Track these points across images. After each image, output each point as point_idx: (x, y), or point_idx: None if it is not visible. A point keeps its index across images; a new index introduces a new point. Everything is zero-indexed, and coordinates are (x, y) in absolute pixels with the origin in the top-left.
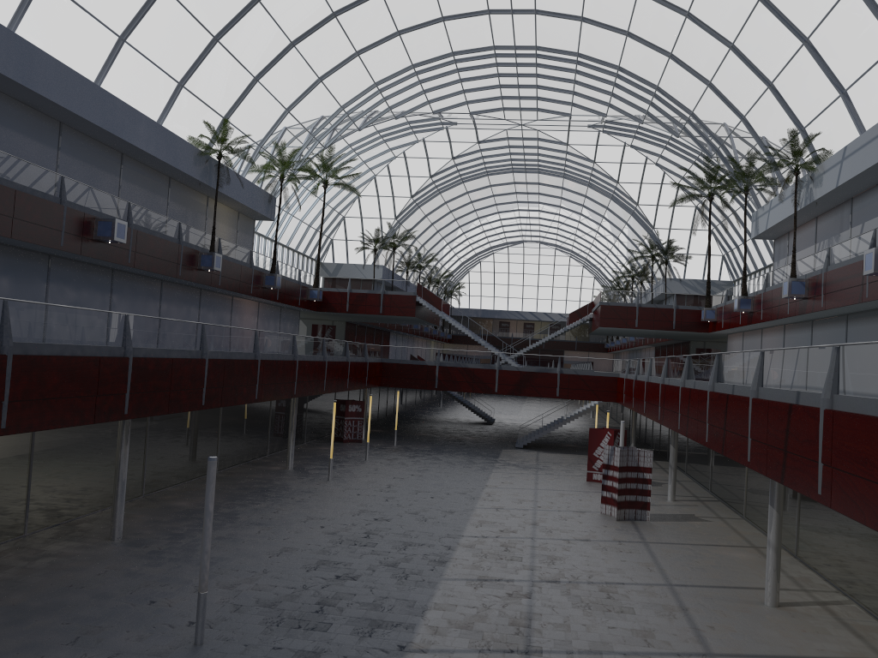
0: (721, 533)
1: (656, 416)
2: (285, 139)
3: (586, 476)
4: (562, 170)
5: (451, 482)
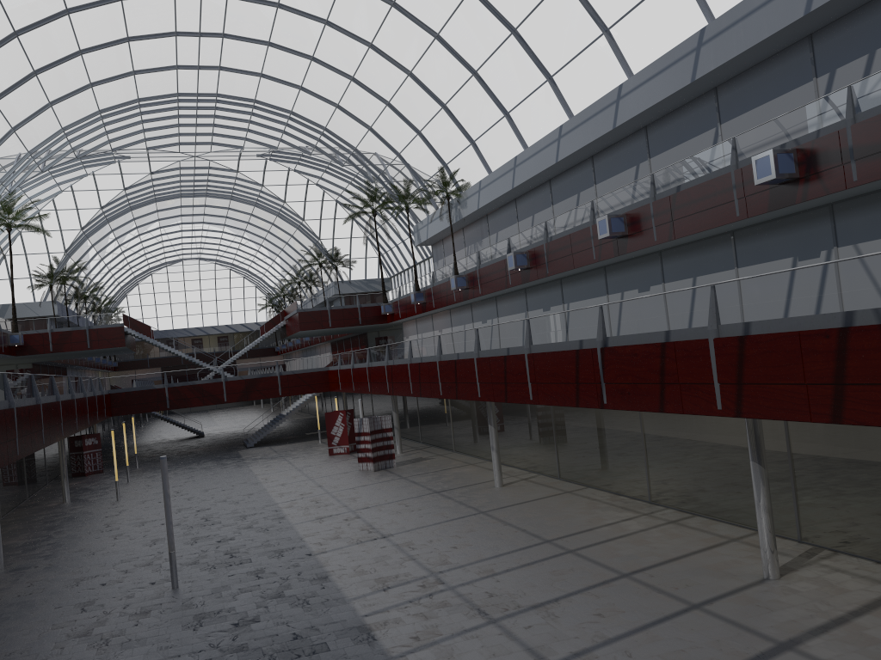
0: (446, 462)
1: (385, 391)
2: None
3: (325, 453)
4: (231, 193)
5: (225, 479)
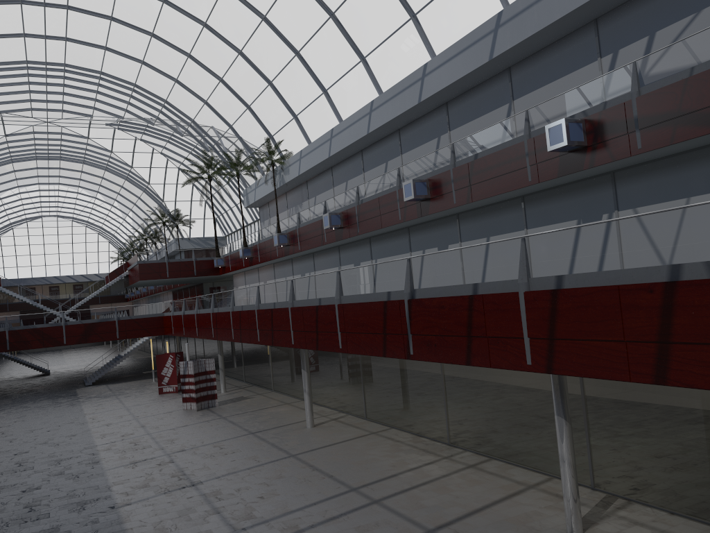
0: (265, 401)
1: (210, 335)
2: None
3: (156, 392)
4: (83, 158)
5: (54, 418)
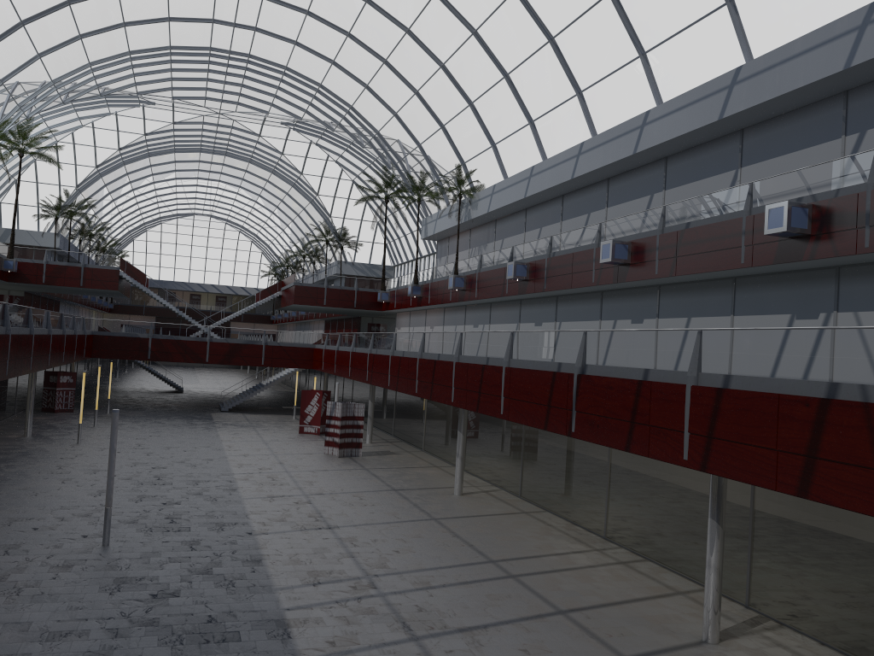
0: (412, 460)
1: (363, 378)
2: None
3: (296, 430)
4: (250, 156)
5: (190, 439)
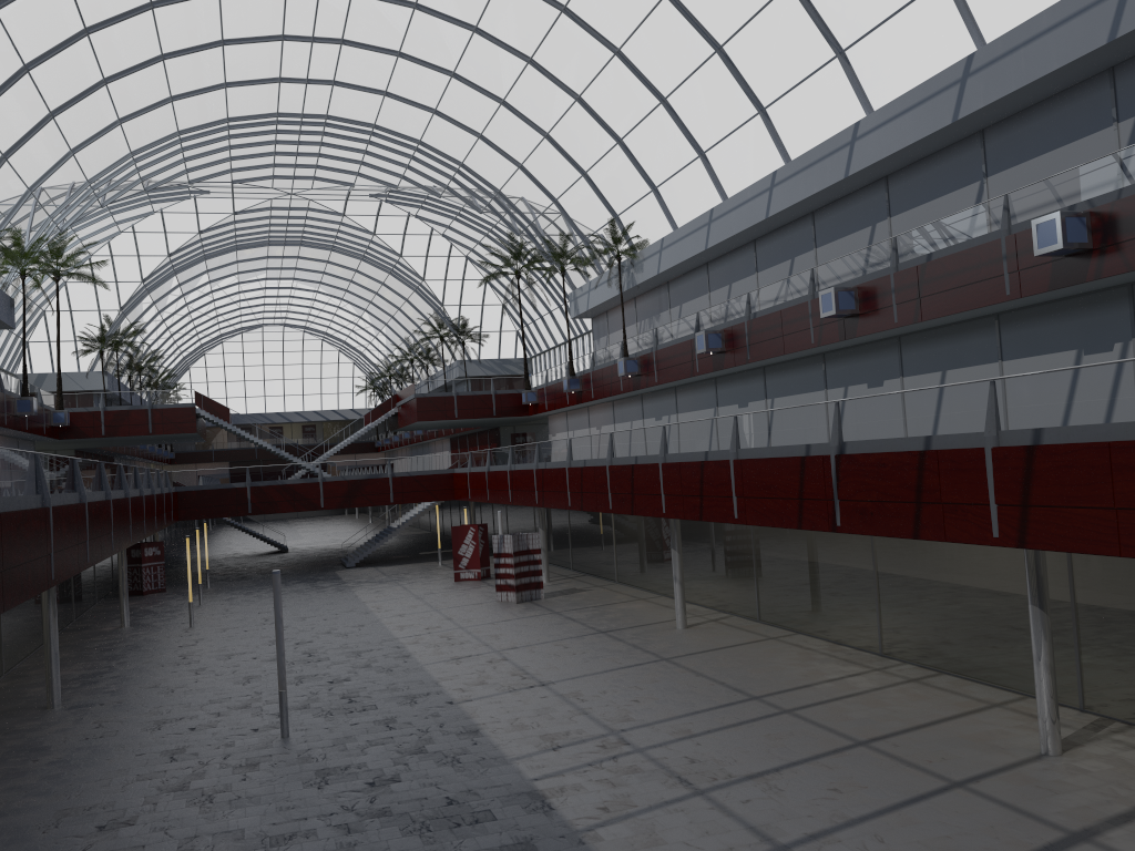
0: (609, 595)
1: (532, 501)
2: (22, 224)
3: (449, 578)
4: (332, 243)
5: (325, 605)
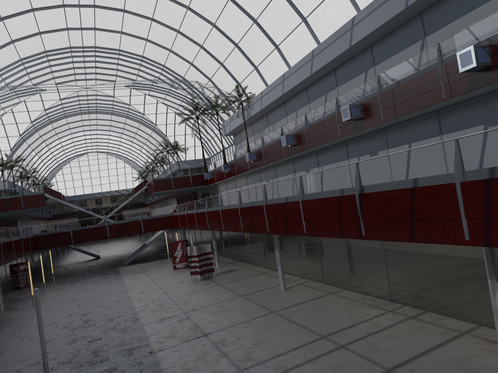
0: (248, 272)
1: (206, 227)
2: None
3: (171, 268)
4: (111, 111)
5: (106, 289)
